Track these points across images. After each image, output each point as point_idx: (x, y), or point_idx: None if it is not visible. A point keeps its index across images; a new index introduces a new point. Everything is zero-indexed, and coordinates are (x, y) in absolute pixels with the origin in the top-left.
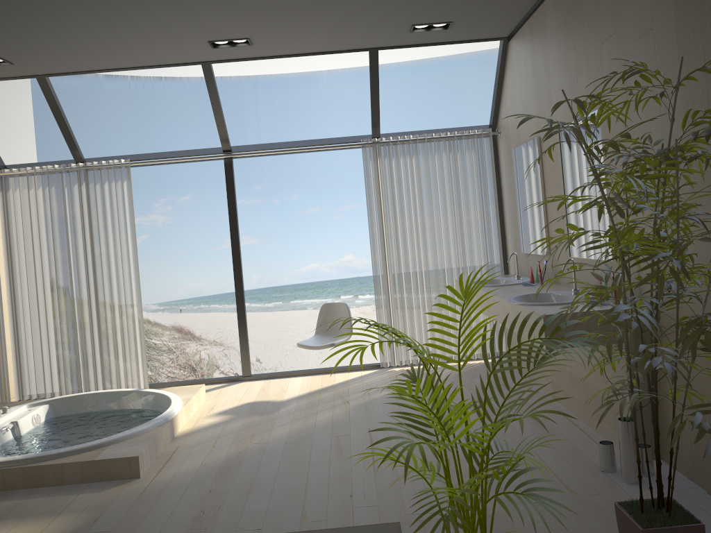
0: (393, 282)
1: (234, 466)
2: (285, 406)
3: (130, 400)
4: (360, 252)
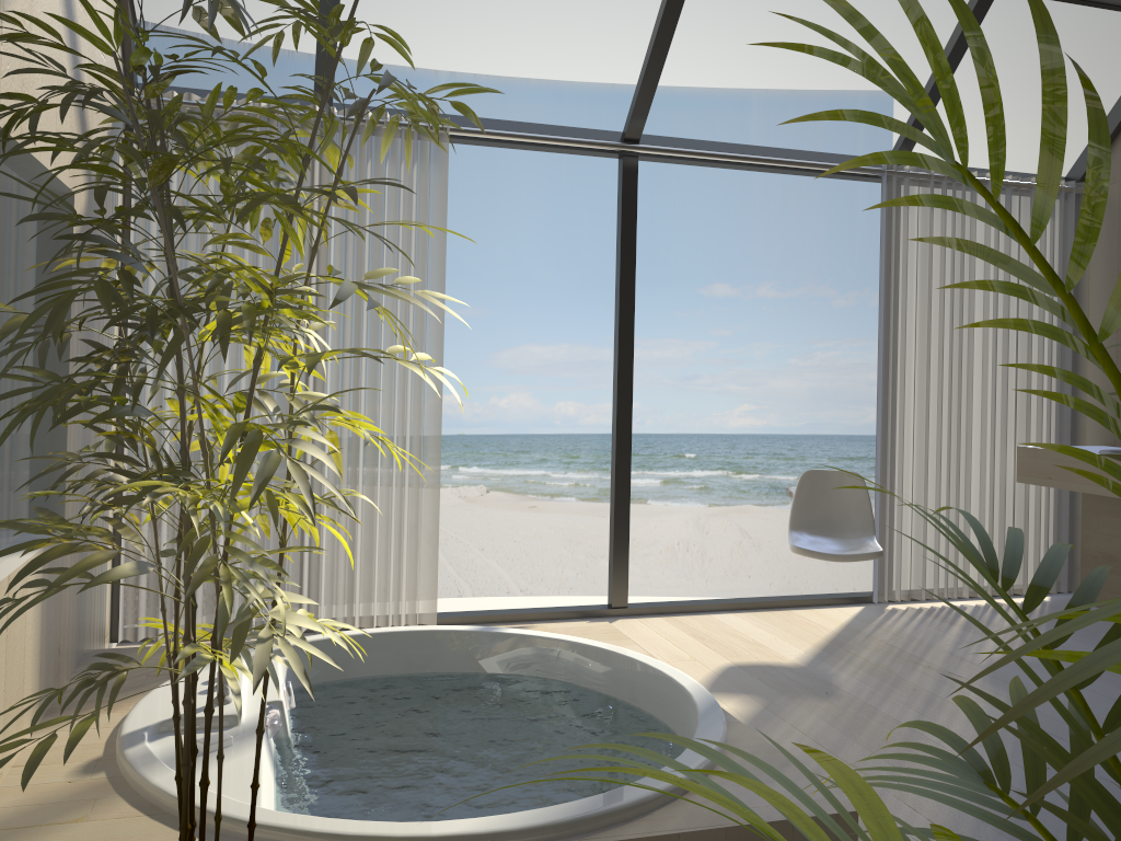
0: (911, 440)
1: (1033, 832)
2: (831, 677)
3: (471, 652)
4: (470, 392)
